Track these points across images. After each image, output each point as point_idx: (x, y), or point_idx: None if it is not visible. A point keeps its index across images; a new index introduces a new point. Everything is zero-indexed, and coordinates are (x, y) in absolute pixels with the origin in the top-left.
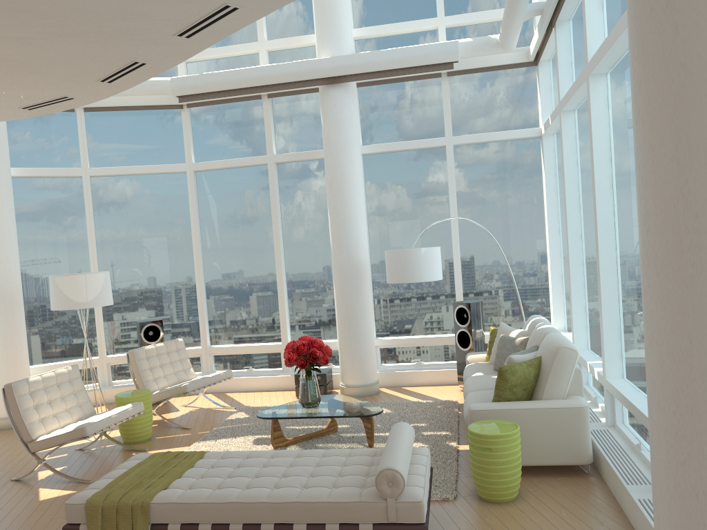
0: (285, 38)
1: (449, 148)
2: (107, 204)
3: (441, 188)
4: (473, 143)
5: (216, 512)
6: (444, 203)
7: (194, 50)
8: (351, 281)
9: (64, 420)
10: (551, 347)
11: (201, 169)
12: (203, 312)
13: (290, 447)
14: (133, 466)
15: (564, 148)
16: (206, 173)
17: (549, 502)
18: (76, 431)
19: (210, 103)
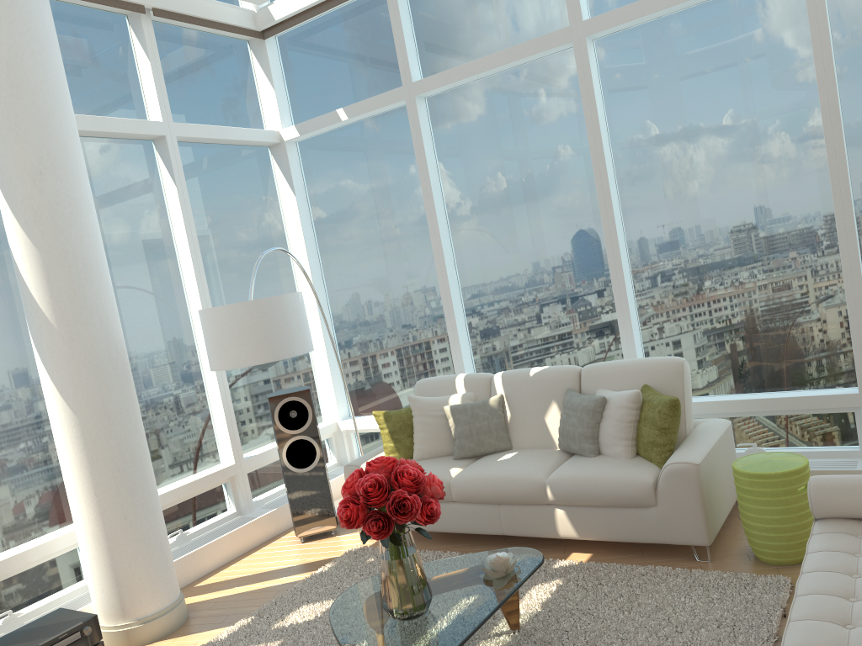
0: None
1: (172, 141)
2: None
3: (159, 213)
4: (194, 141)
5: None
6: (168, 240)
7: None
8: (121, 388)
9: None
10: (664, 366)
11: None
12: None
13: None
14: None
15: (425, 146)
16: None
17: None
18: None
19: None
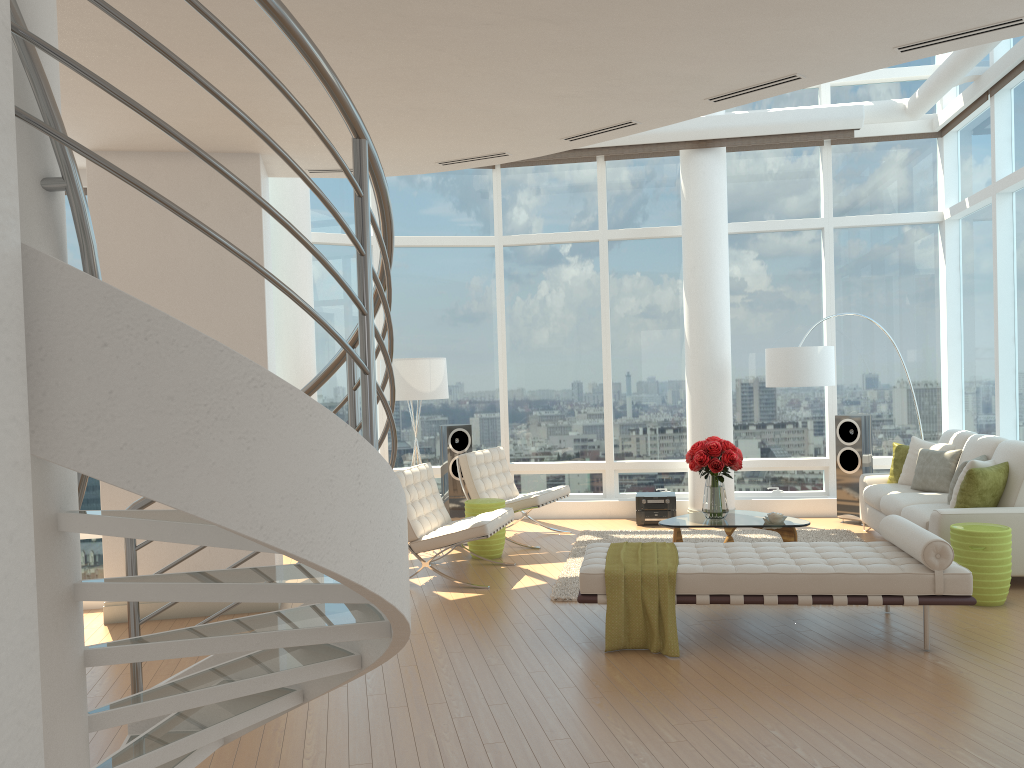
0: None
1: (828, 230)
2: (396, 282)
3: (813, 279)
4: (855, 227)
5: (749, 583)
6: (817, 298)
7: (702, 113)
8: (713, 386)
9: (433, 522)
10: (1023, 451)
11: (514, 243)
12: (506, 420)
13: None
14: (606, 550)
15: (998, 236)
16: (516, 249)
17: None
18: (474, 529)
19: (531, 163)
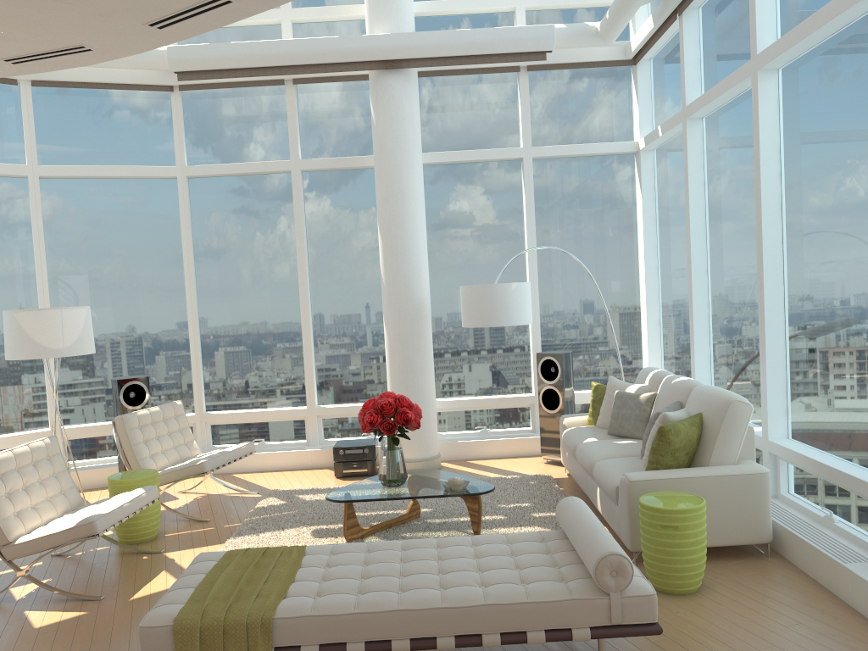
0: (317, 7)
1: (528, 161)
2: (62, 217)
3: (515, 212)
4: (555, 157)
5: (372, 625)
6: (519, 231)
7: None
8: (411, 326)
9: (47, 514)
10: (718, 401)
11: (199, 174)
12: (198, 367)
13: (367, 539)
14: (210, 569)
15: (689, 164)
16: (203, 181)
17: (743, 590)
18: (80, 527)
19: (213, 86)
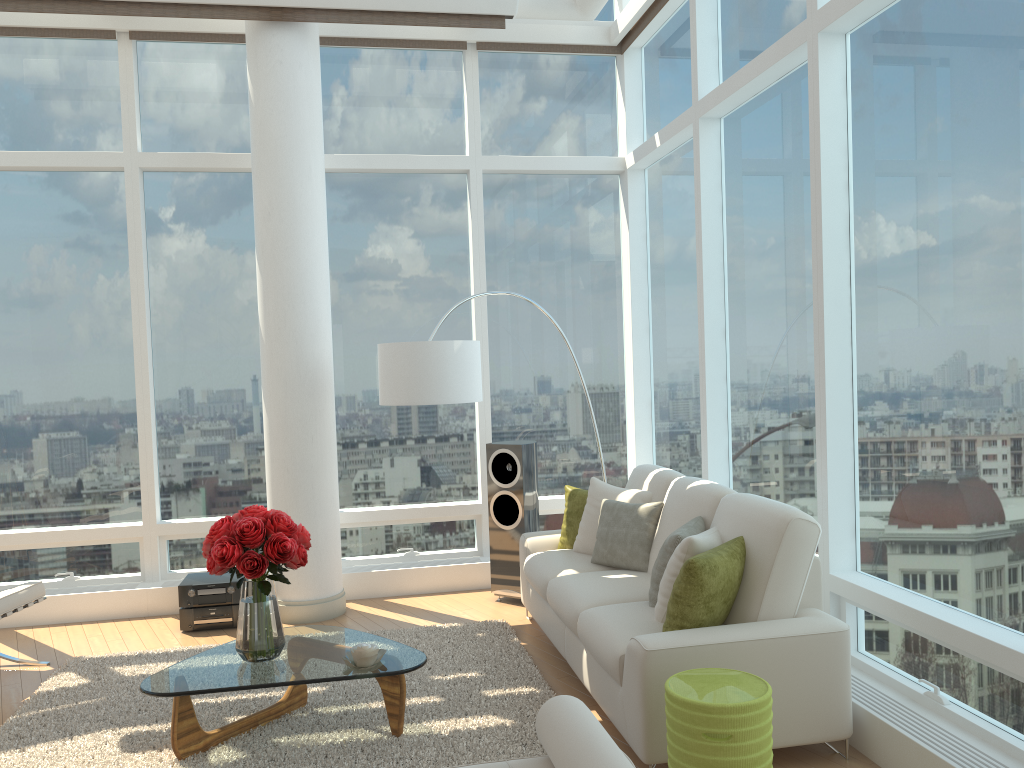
0: None
1: (476, 175)
2: None
3: (457, 245)
4: (513, 173)
5: None
6: (462, 272)
7: None
8: (303, 403)
9: None
10: (769, 519)
11: None
12: None
13: (215, 751)
14: None
15: (702, 181)
16: None
17: None
18: None
19: None
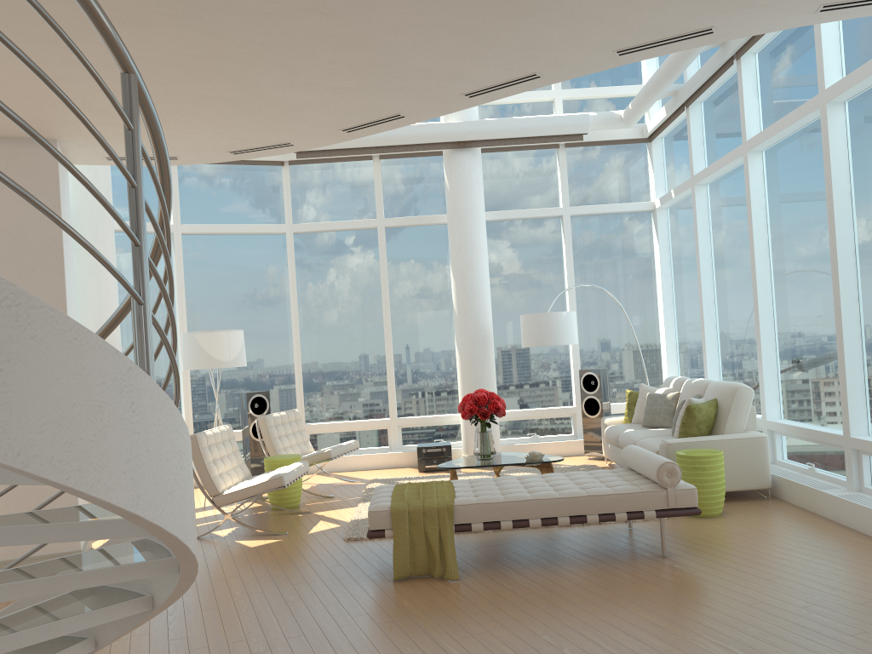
0: None
1: (566, 218)
2: (196, 265)
3: (556, 258)
4: (588, 215)
5: (517, 509)
6: (560, 273)
7: (460, 107)
8: (479, 348)
9: (235, 478)
10: (728, 388)
11: (303, 231)
12: (301, 386)
13: None
14: (392, 491)
15: (698, 219)
16: (305, 235)
17: (751, 514)
18: (272, 481)
19: (316, 161)
